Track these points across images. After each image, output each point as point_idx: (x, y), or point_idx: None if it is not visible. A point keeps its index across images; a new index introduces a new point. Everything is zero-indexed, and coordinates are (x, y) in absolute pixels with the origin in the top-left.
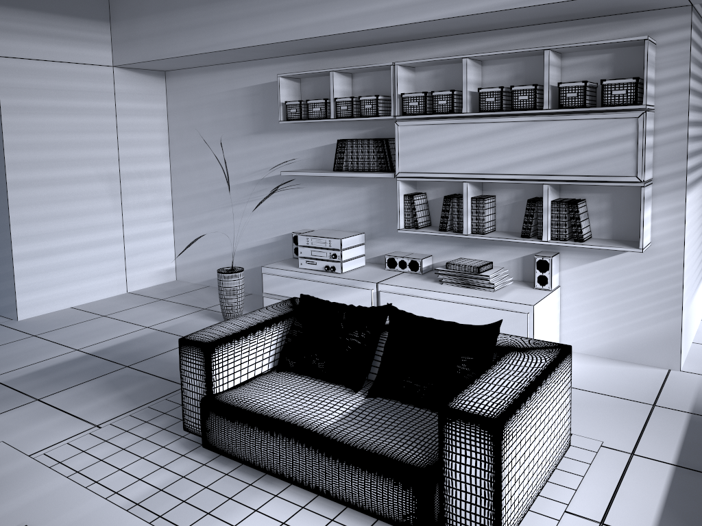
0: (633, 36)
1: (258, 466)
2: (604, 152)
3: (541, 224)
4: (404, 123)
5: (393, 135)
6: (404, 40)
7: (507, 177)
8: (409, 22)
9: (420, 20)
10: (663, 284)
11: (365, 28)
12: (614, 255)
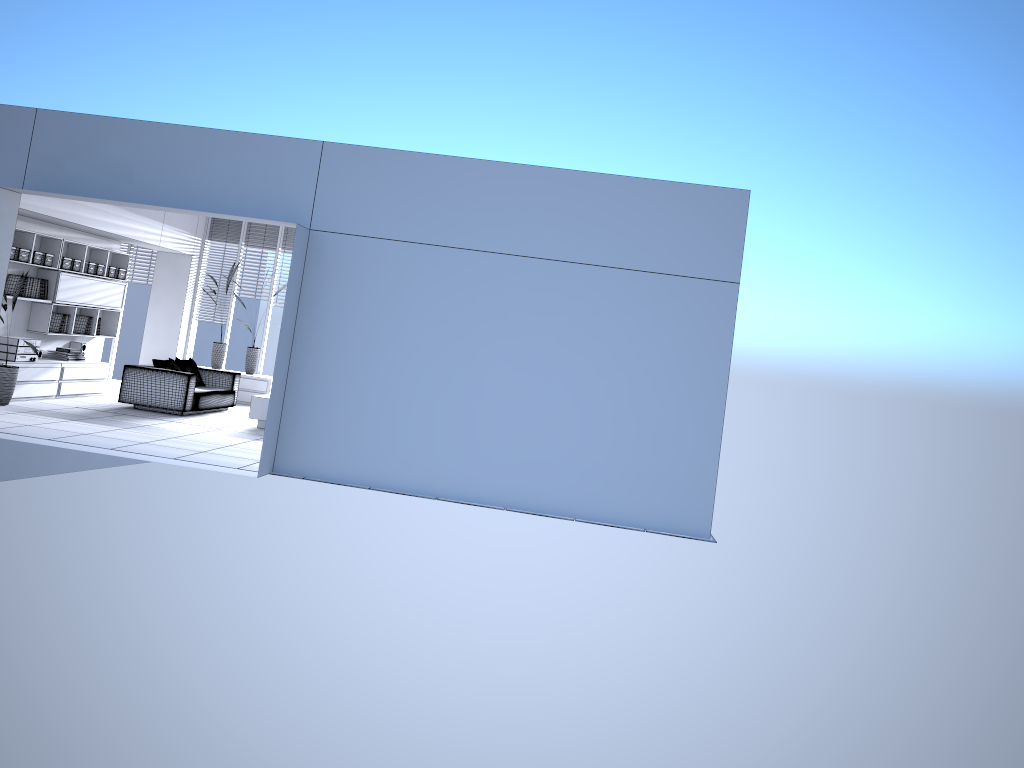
0: (108, 248)
1: (209, 408)
2: (116, 297)
3: (91, 328)
4: (64, 273)
5: (27, 275)
6: (46, 221)
7: (92, 306)
8: (103, 230)
9: (106, 231)
10: (98, 352)
11: (88, 226)
12: (89, 341)
